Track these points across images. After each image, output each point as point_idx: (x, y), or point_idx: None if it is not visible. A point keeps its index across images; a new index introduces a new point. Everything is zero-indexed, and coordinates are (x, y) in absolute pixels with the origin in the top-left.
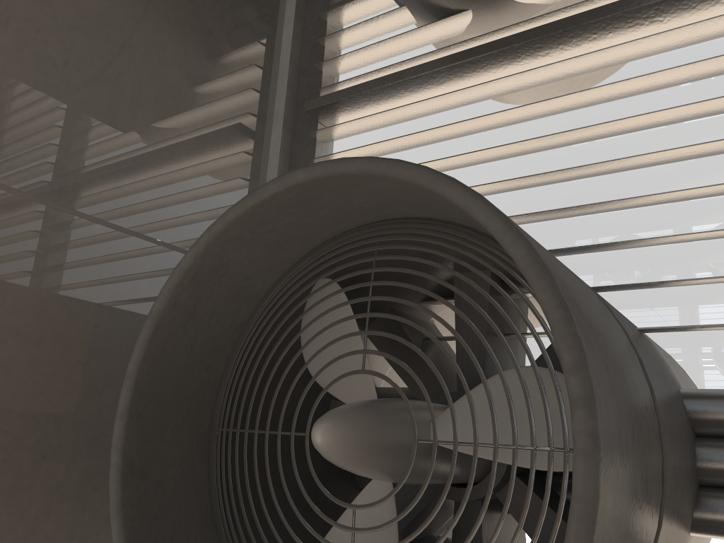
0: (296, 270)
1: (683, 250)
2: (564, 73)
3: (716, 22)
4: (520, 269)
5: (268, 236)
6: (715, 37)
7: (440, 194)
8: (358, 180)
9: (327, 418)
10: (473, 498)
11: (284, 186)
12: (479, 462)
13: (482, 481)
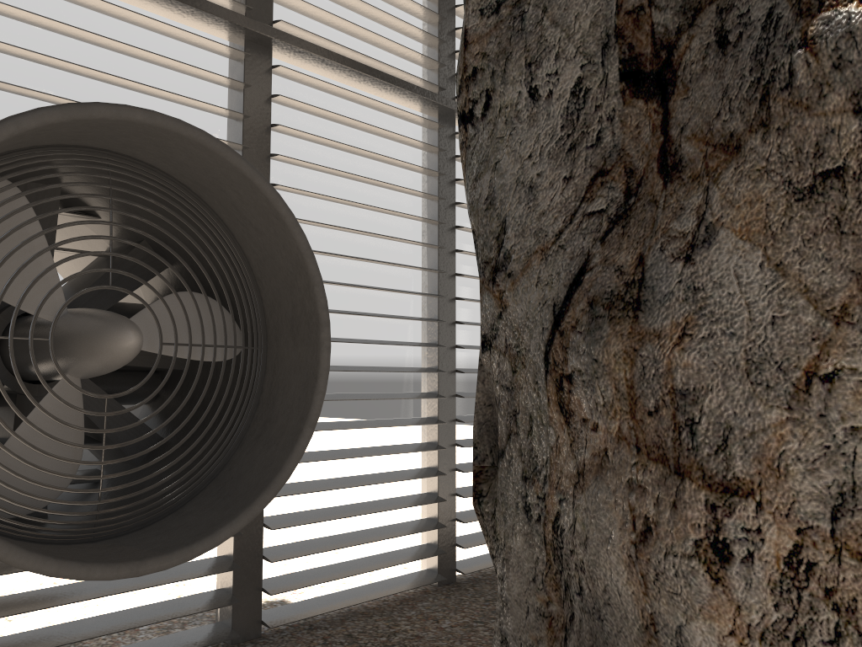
0: (3, 168)
1: None
2: (101, 9)
3: (222, 48)
4: (301, 249)
5: (29, 137)
6: (207, 50)
7: (255, 184)
8: (178, 139)
9: (133, 326)
10: None
11: (119, 117)
12: None
13: None
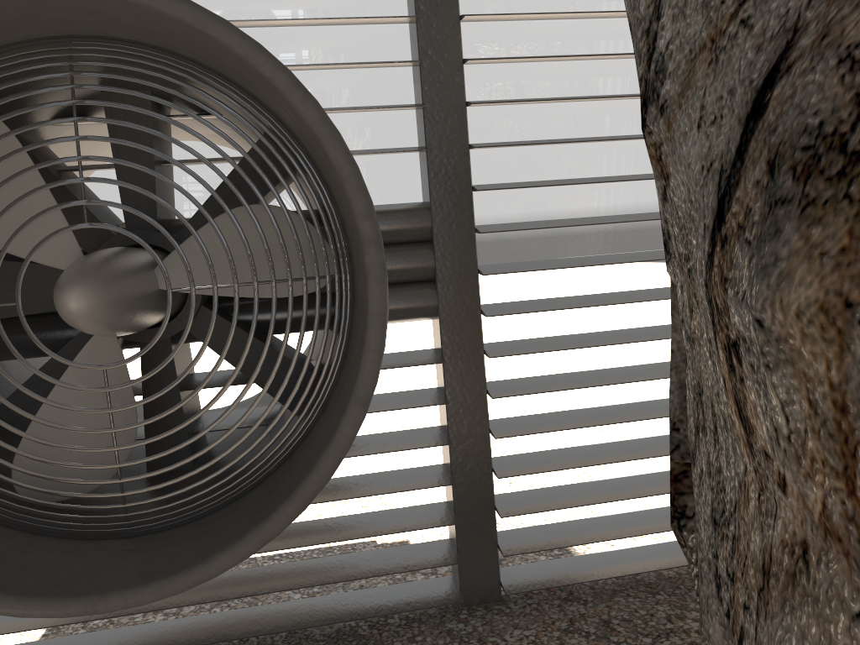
0: None
1: (329, 76)
2: None
3: None
4: (311, 126)
5: None
6: None
7: (212, 37)
8: None
9: (80, 282)
10: (168, 336)
11: None
12: (178, 300)
13: (176, 318)
